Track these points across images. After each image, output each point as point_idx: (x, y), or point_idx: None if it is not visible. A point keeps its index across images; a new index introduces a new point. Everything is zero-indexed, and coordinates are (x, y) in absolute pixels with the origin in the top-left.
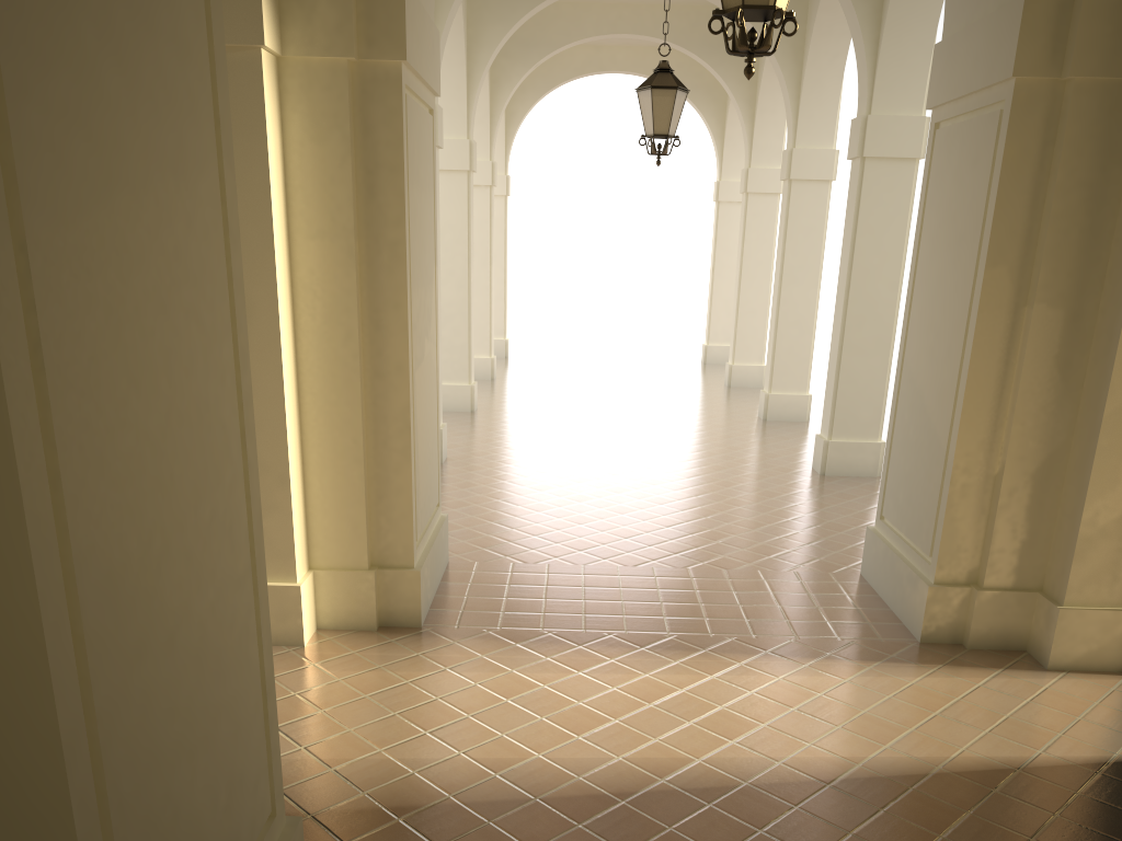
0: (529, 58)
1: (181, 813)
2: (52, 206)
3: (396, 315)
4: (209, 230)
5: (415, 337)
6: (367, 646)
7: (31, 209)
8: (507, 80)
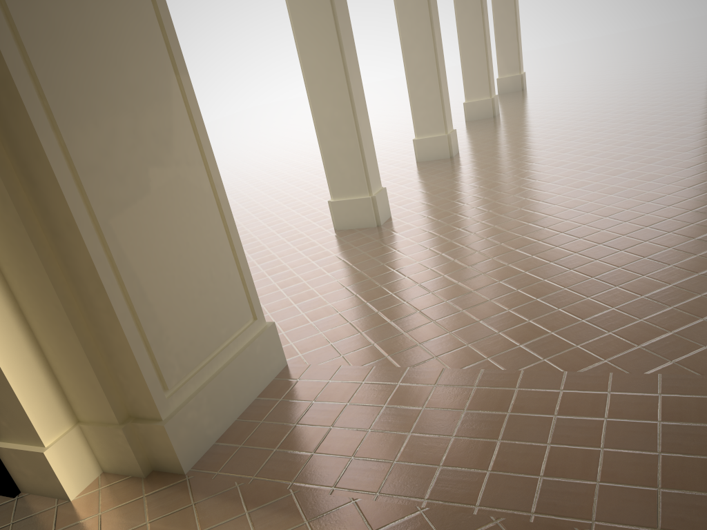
0: None
1: None
2: None
3: (42, 167)
4: None
5: (100, 180)
6: (117, 505)
7: None
8: None
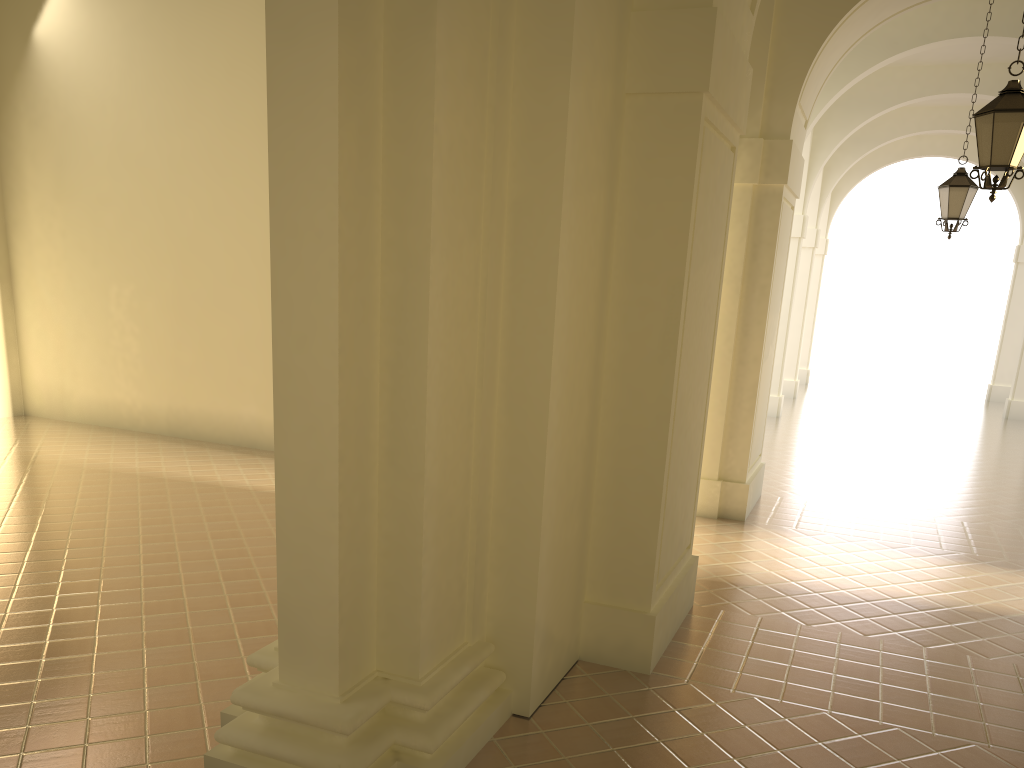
0: (858, 150)
1: (676, 505)
2: (694, 267)
3: (757, 328)
4: (717, 276)
5: (766, 343)
6: (711, 524)
7: (691, 268)
8: (838, 167)
